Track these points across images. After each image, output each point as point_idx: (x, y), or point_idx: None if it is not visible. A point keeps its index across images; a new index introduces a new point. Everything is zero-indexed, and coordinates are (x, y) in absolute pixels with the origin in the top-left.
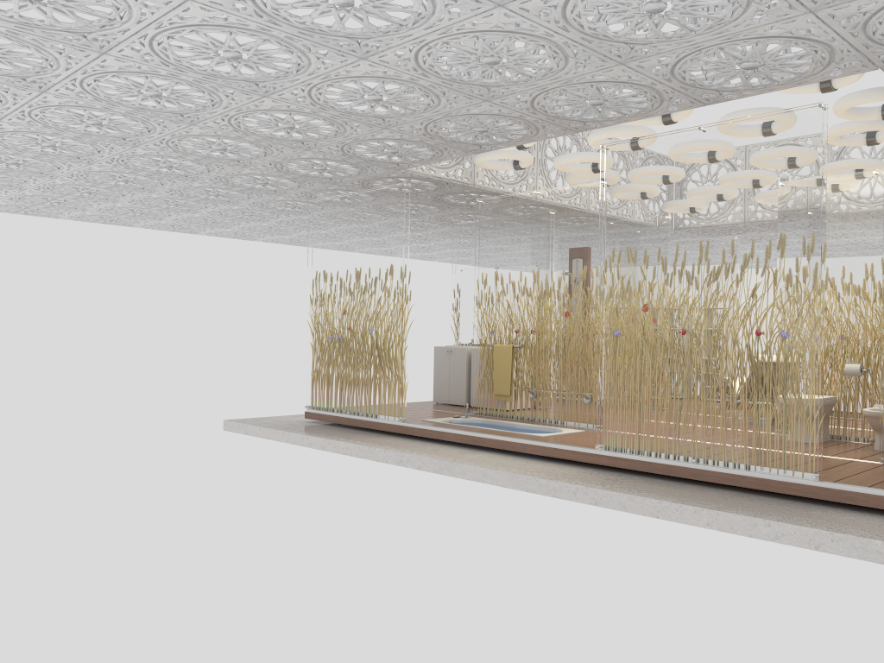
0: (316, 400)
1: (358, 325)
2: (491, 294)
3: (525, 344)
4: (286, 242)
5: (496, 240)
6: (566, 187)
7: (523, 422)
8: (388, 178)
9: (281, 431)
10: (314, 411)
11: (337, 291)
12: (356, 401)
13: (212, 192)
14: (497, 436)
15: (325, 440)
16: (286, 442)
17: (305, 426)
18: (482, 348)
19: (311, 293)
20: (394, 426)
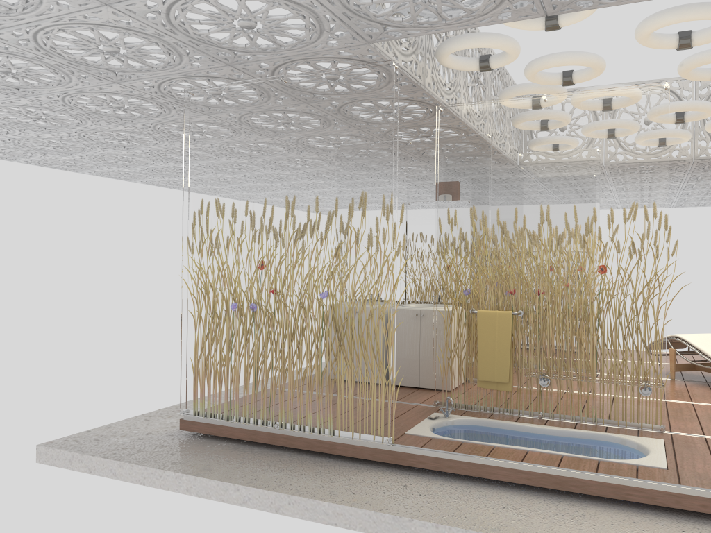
0: (205, 402)
1: (295, 288)
2: (466, 239)
3: (529, 309)
4: (56, 165)
5: (475, 163)
6: (603, 91)
7: (537, 422)
8: (329, 59)
9: (174, 473)
10: (200, 419)
11: (247, 232)
12: (293, 409)
13: (2, 64)
14: (612, 478)
15: (281, 496)
16: (185, 493)
17: (198, 452)
18: (450, 314)
19: (191, 234)
20: (374, 451)
